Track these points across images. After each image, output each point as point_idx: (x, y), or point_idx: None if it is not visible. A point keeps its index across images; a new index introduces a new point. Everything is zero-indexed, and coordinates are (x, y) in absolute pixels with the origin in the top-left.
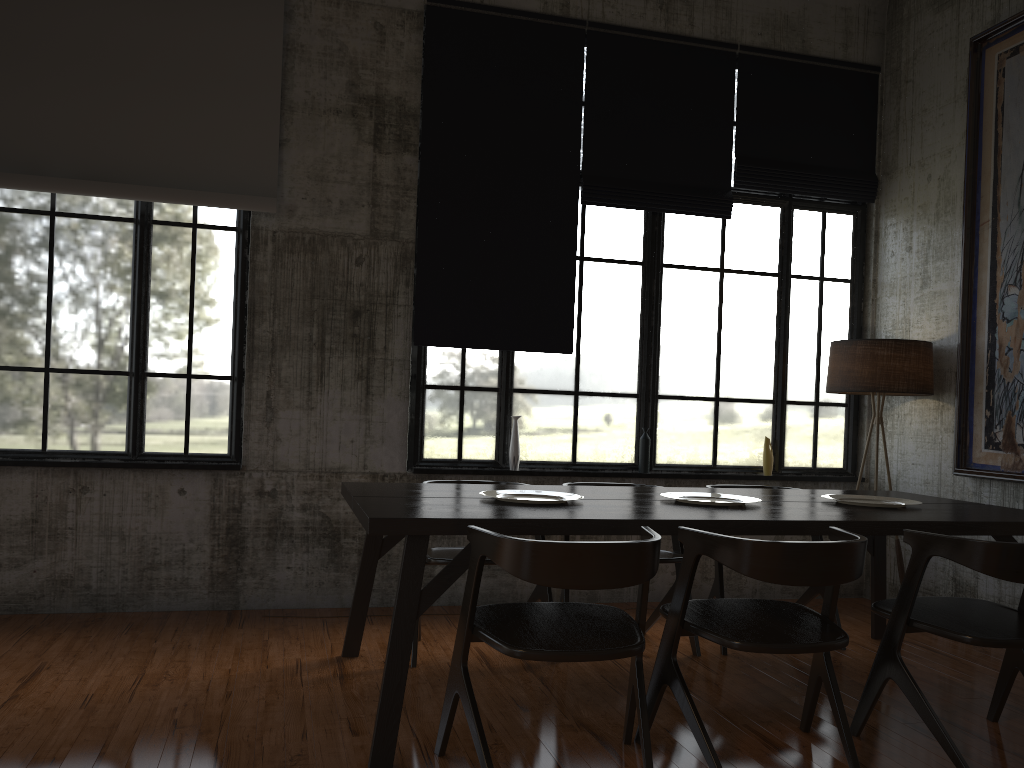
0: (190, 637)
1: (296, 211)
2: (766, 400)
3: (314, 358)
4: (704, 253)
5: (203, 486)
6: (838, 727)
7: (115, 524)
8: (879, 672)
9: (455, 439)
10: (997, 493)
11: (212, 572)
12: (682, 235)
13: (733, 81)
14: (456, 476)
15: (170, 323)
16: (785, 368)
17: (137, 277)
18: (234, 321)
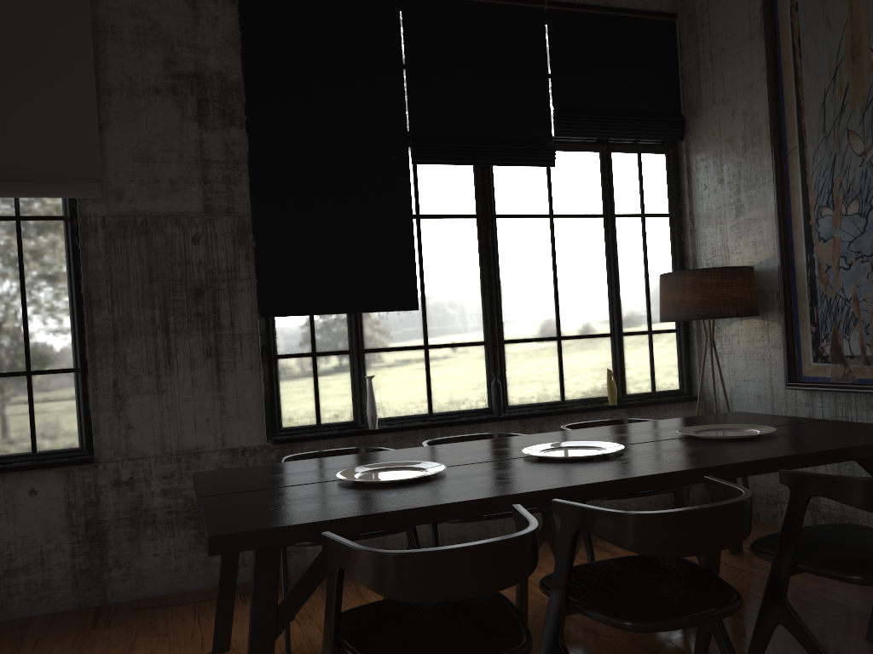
0: (51, 649)
1: (124, 194)
2: (604, 334)
3: (159, 341)
4: (533, 201)
5: (55, 484)
6: None
7: None
8: (767, 618)
9: (312, 405)
10: (829, 403)
11: (75, 570)
12: (511, 186)
13: (544, 35)
14: (317, 442)
15: (2, 321)
16: (619, 302)
17: None
18: (71, 312)
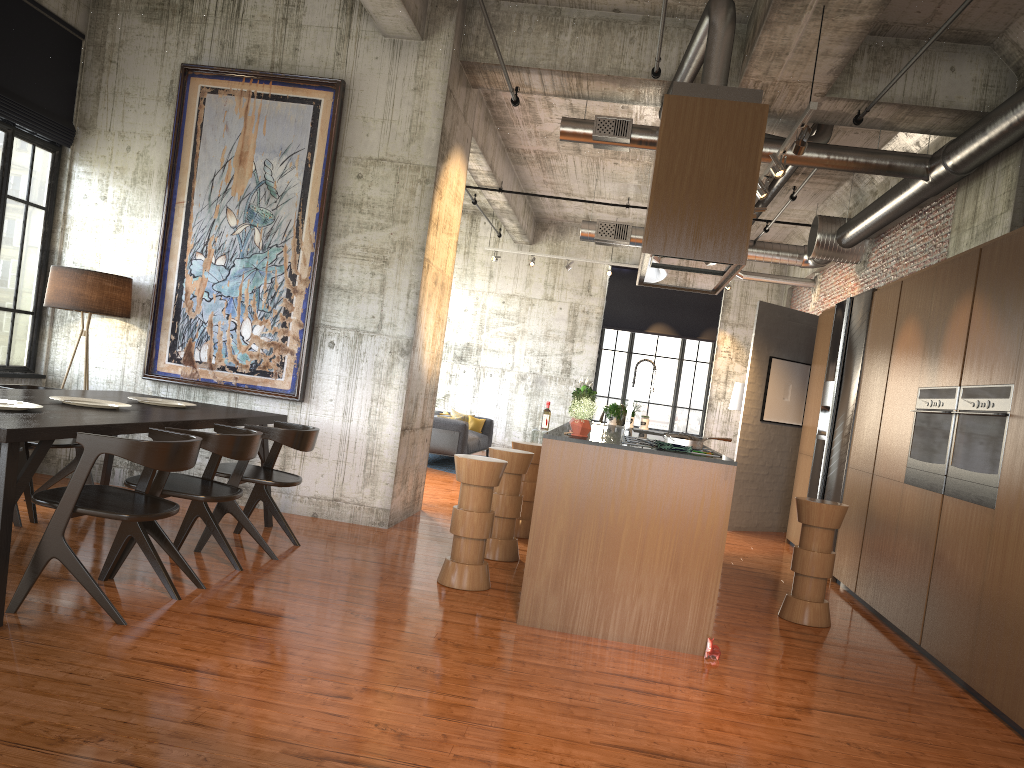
0: None
1: None
2: None
3: None
4: None
5: None
6: (220, 543)
7: None
8: (221, 510)
9: None
10: (173, 392)
11: None
12: None
13: None
14: None
15: None
16: None
17: None
18: None
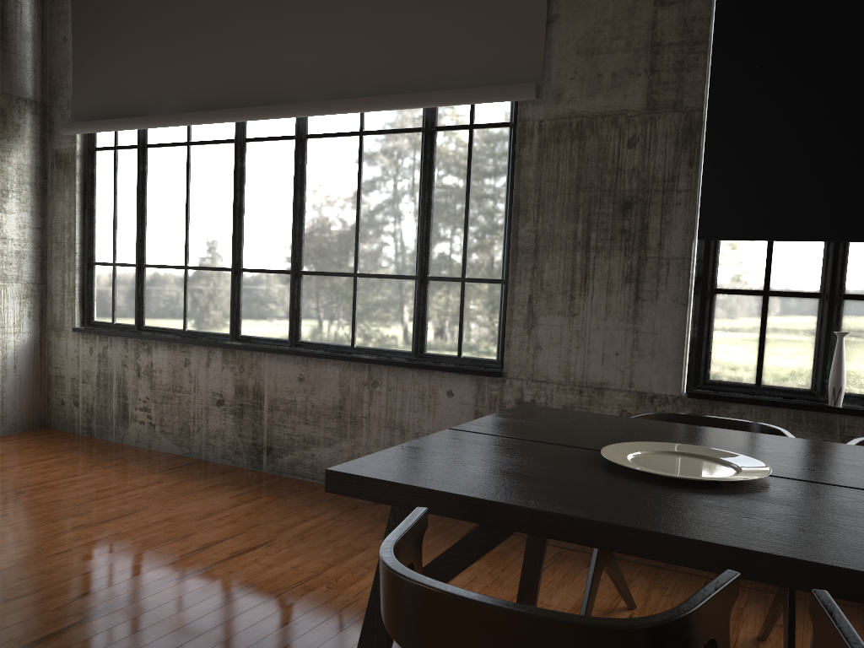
0: None
1: (563, 94)
2: None
3: (578, 259)
4: None
5: (468, 390)
6: None
7: (397, 418)
8: None
9: (753, 359)
10: None
11: None
12: None
13: None
14: (747, 406)
15: (448, 227)
16: None
17: (421, 184)
18: (504, 222)
